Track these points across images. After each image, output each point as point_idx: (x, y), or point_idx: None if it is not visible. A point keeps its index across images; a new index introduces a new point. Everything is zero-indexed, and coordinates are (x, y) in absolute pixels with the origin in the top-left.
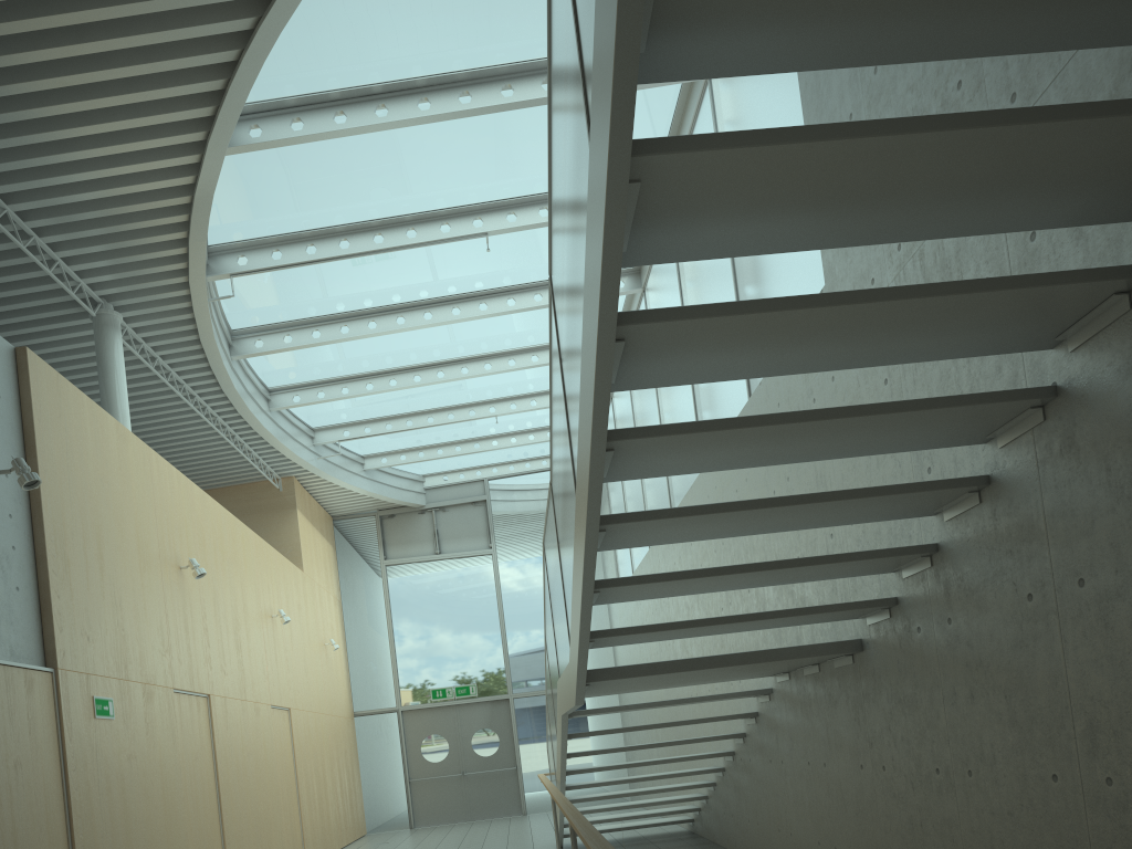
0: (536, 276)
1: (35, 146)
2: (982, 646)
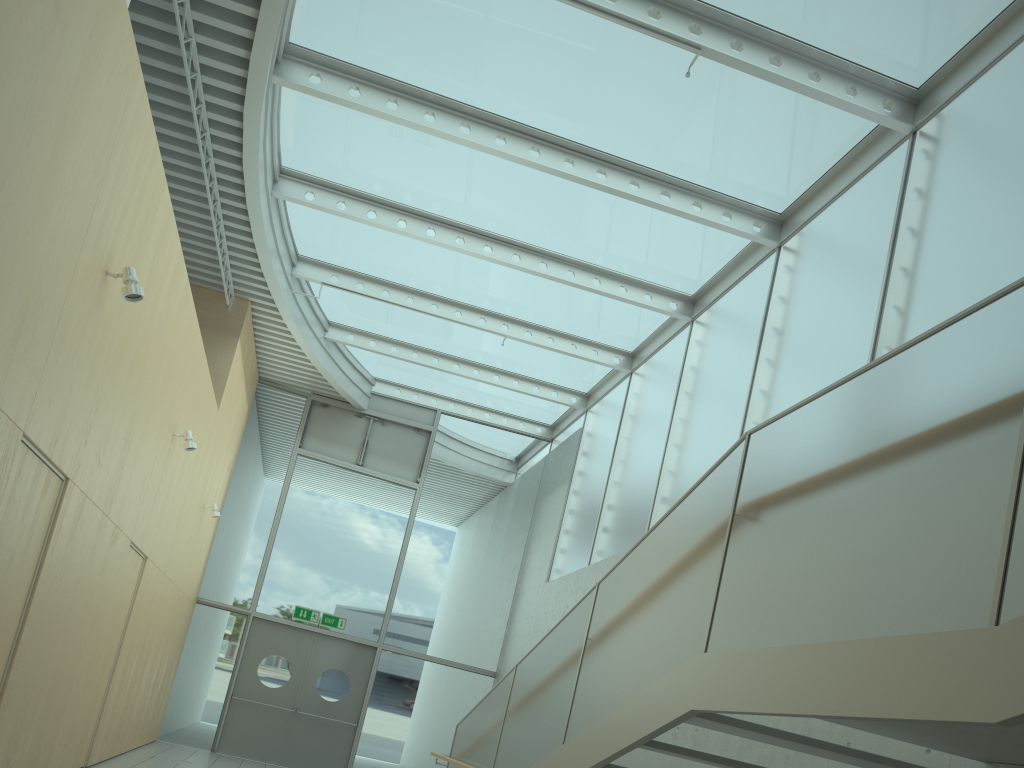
0: (679, 168)
1: None
2: None
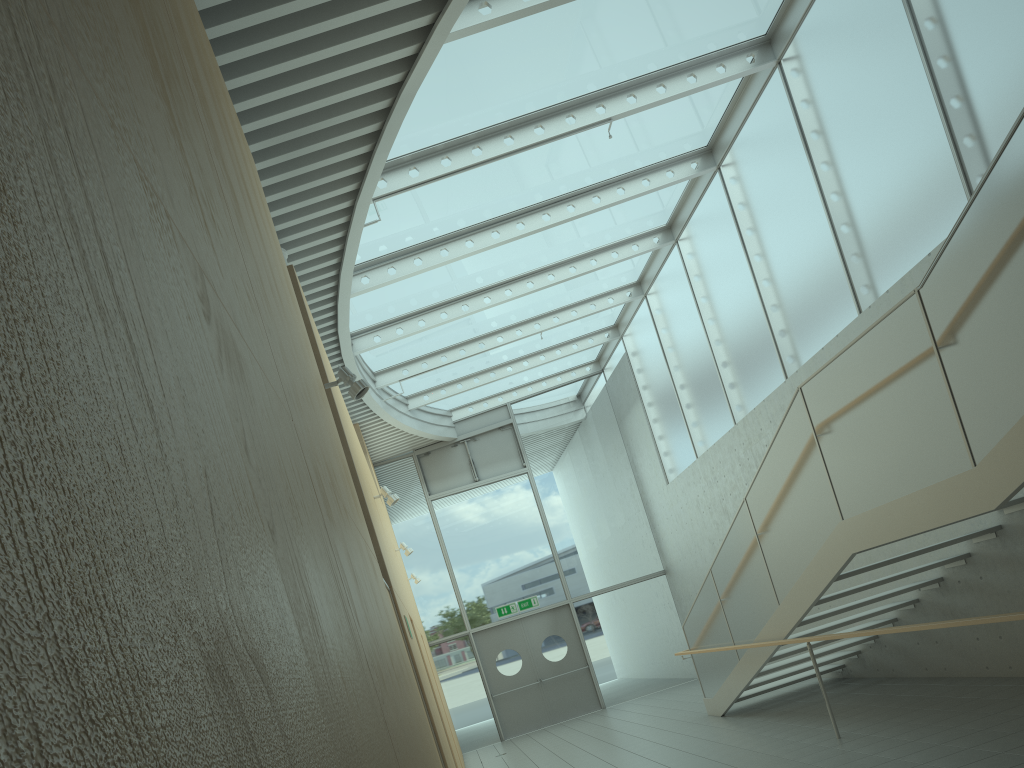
0: (621, 169)
1: (269, 54)
2: None
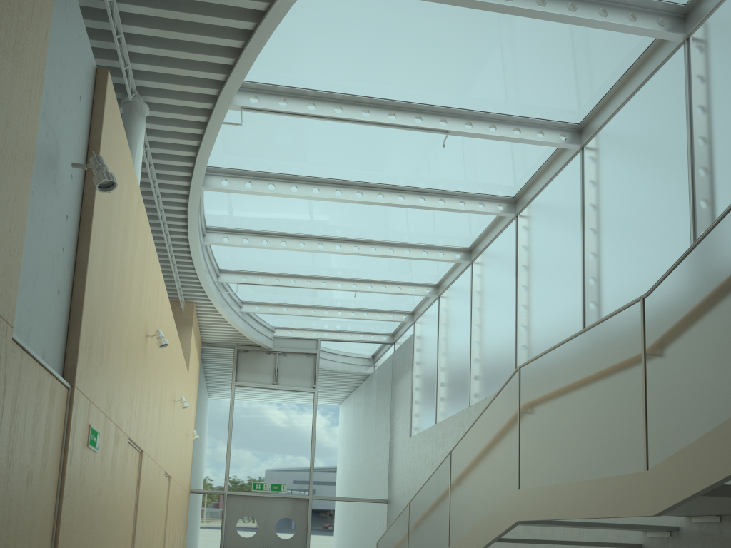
0: (447, 185)
1: None
2: None
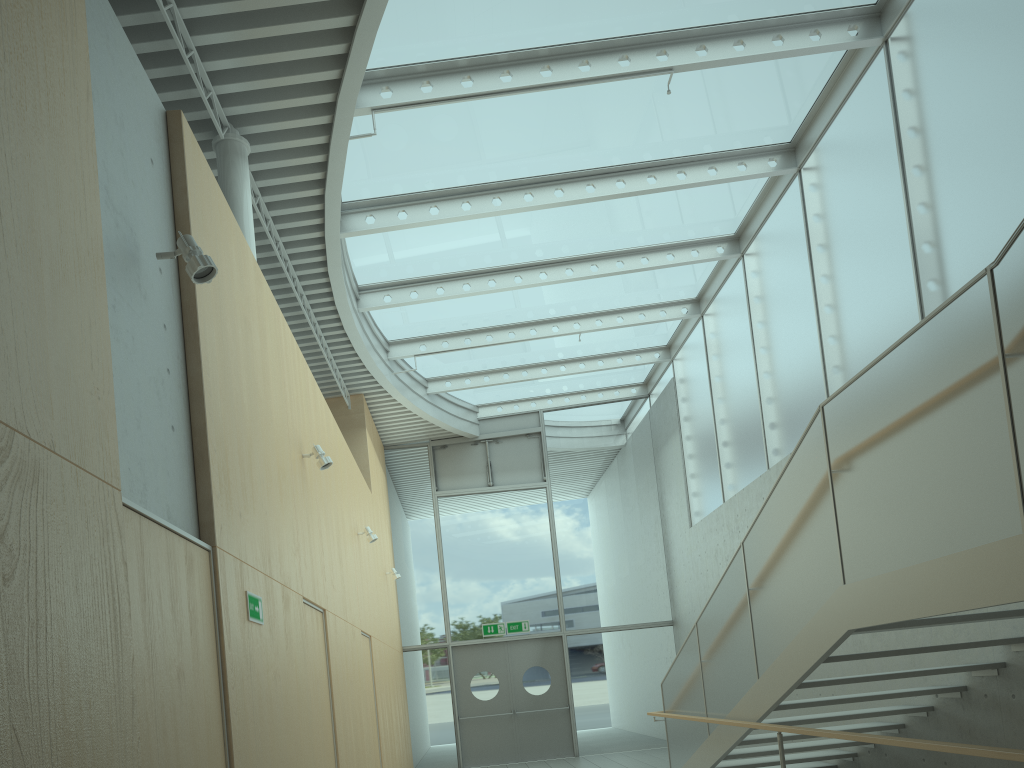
0: (685, 149)
1: None
2: None
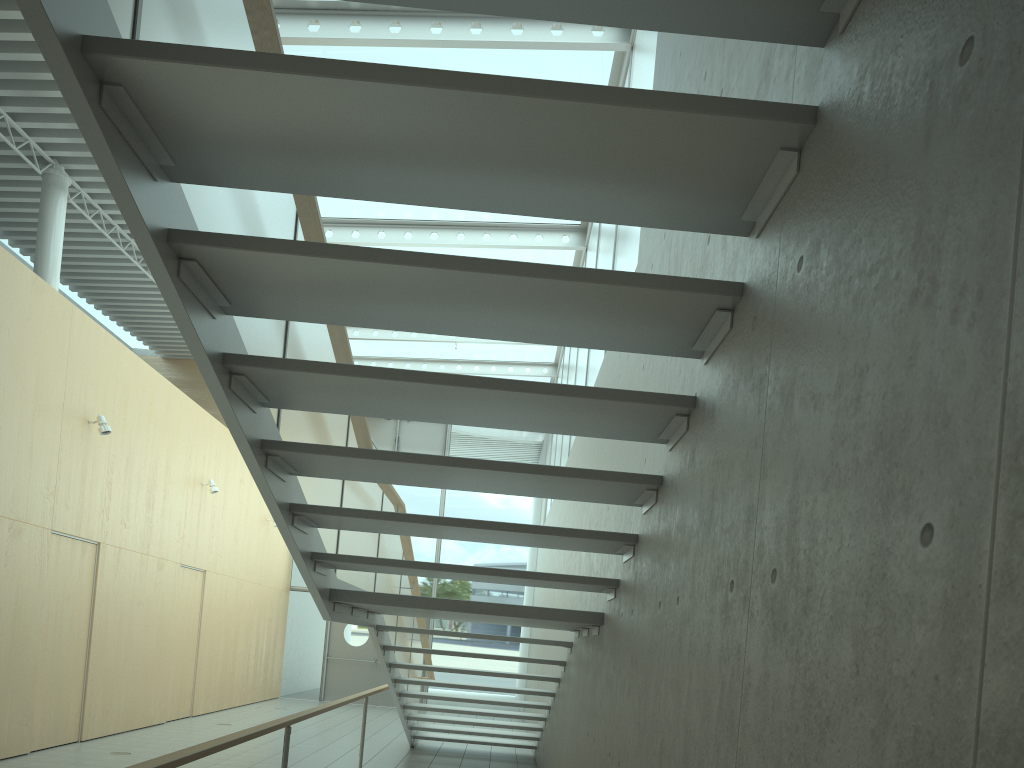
0: (486, 217)
1: None
2: (639, 643)
